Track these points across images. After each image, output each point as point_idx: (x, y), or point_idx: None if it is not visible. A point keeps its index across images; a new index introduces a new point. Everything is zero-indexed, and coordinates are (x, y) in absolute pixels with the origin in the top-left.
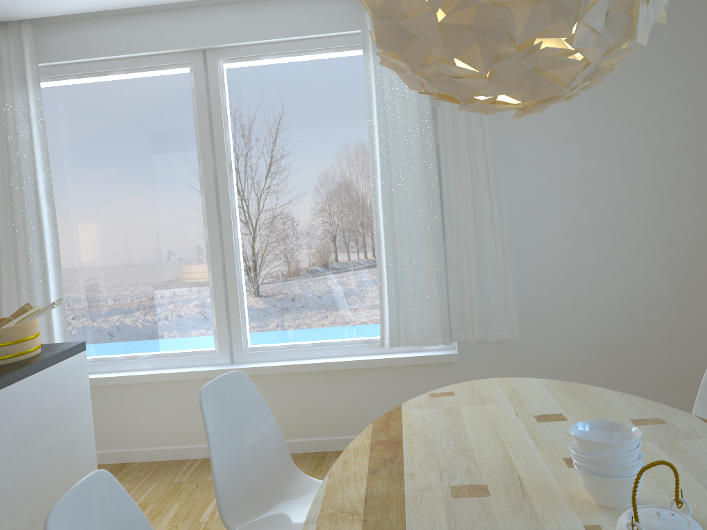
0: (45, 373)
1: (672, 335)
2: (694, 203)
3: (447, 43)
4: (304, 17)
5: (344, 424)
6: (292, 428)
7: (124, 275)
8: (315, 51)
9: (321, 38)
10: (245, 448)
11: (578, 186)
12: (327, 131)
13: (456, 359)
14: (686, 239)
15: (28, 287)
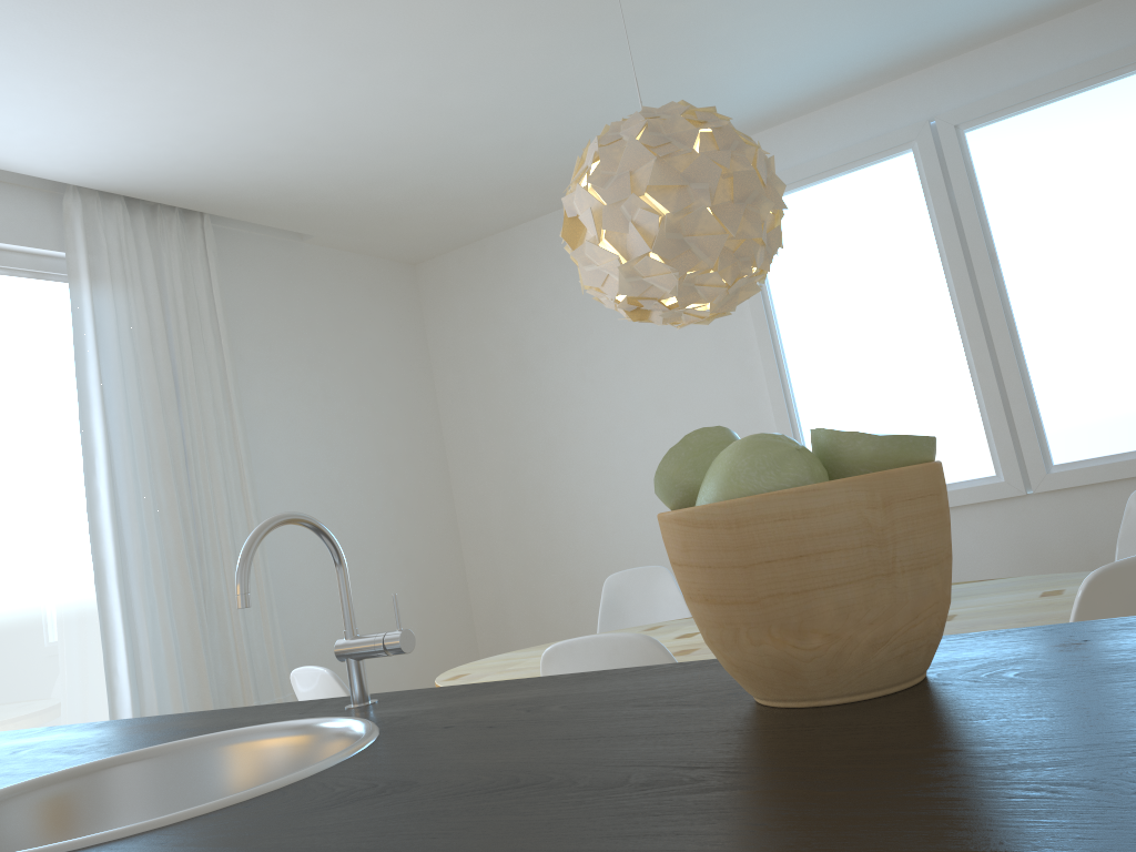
0: None
1: (420, 672)
2: (419, 516)
3: (720, 259)
4: None
5: None
6: None
7: None
8: None
9: None
10: None
11: (325, 496)
12: None
13: None
14: (418, 557)
15: None
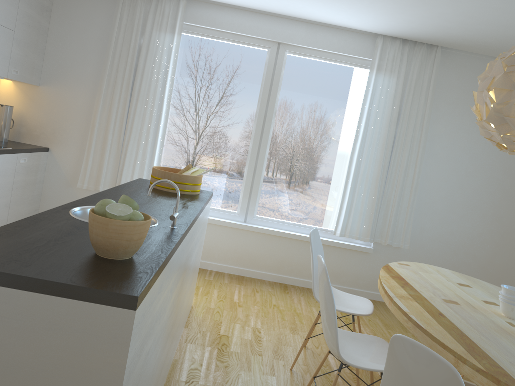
0: (208, 204)
1: (484, 267)
2: None
3: None
4: (342, 42)
5: (299, 271)
6: (270, 267)
7: (195, 156)
8: (341, 62)
9: (346, 56)
10: (315, 265)
11: (460, 177)
12: (334, 108)
13: (371, 251)
14: (506, 219)
15: (144, 149)
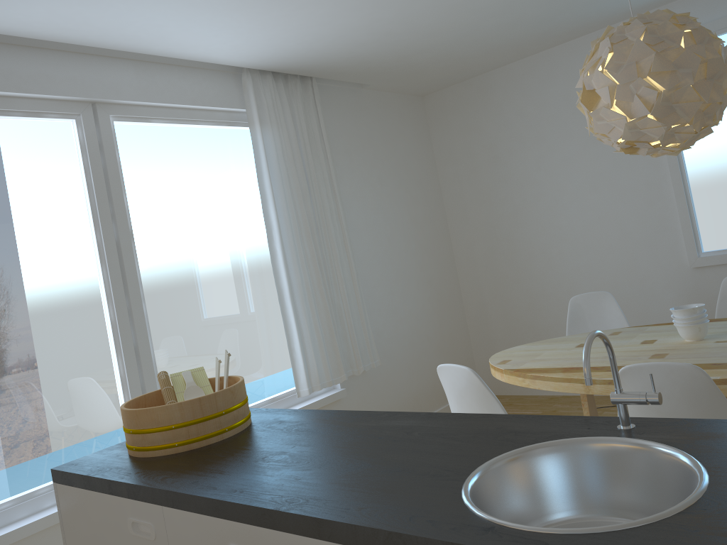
0: None
1: (439, 346)
2: (433, 254)
3: (695, 116)
4: (197, 88)
5: None
6: None
7: (2, 384)
8: (200, 122)
9: (206, 111)
10: None
11: (385, 245)
12: (216, 199)
13: (345, 393)
14: (434, 278)
15: None
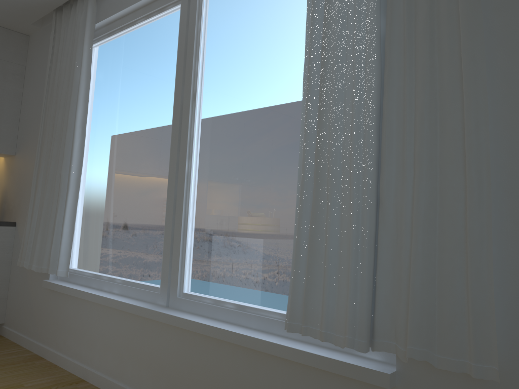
0: None
1: None
2: None
3: None
4: None
5: None
6: None
7: (119, 201)
8: None
9: None
10: None
11: None
12: (279, 45)
13: (386, 383)
14: None
15: (57, 200)
